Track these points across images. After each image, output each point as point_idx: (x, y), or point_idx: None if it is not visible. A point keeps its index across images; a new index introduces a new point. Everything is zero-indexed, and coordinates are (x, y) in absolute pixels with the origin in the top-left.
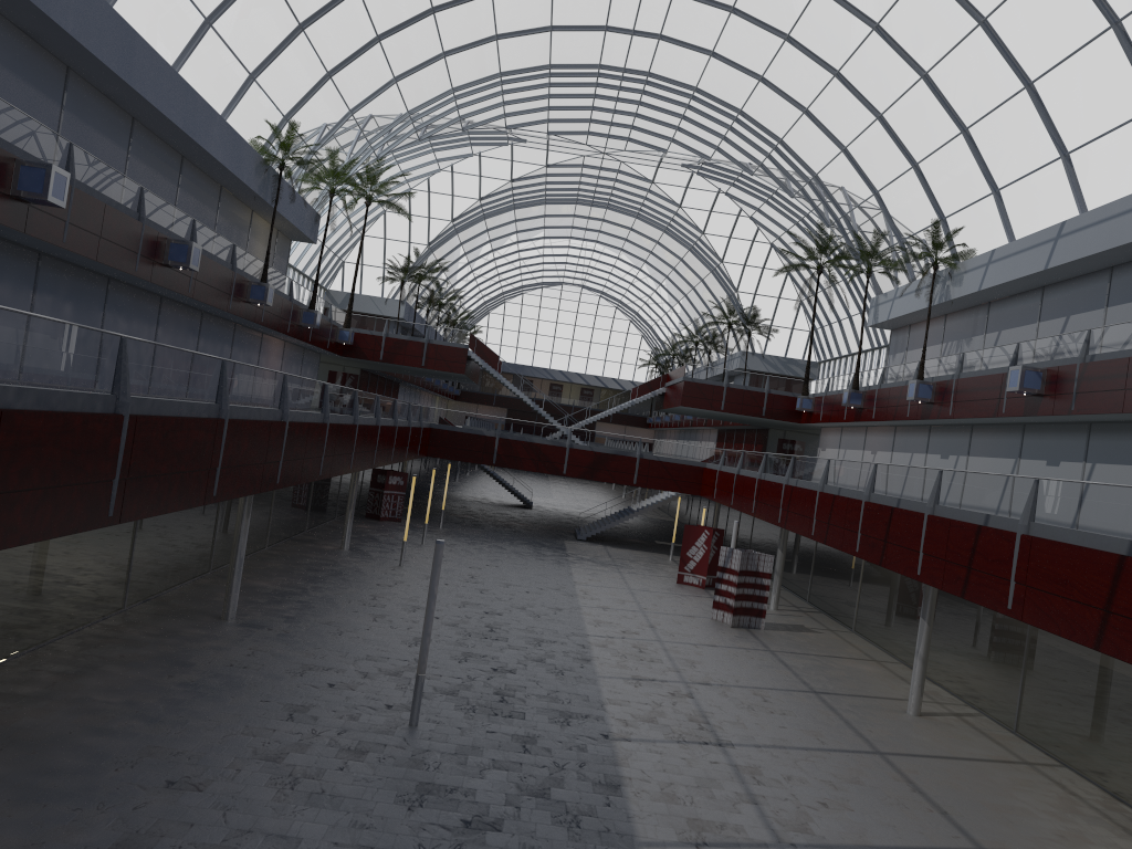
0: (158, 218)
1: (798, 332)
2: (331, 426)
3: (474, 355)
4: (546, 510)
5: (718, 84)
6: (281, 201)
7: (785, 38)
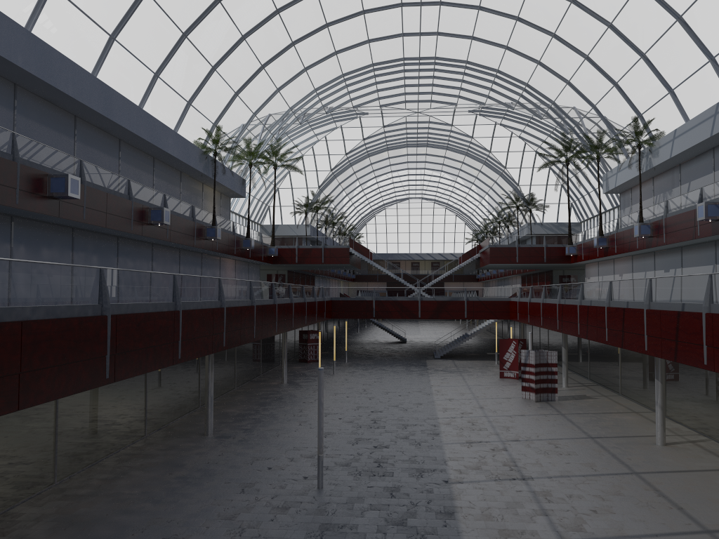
0: (142, 196)
1: (563, 205)
2: (257, 306)
3: (354, 251)
4: (415, 342)
5: (480, 56)
6: (218, 175)
7: (516, 19)
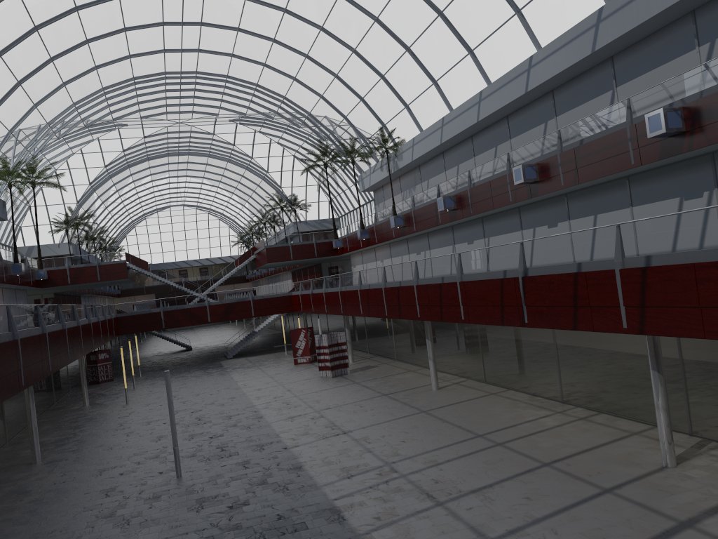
0: None
1: (322, 203)
2: (67, 329)
3: (131, 265)
4: (201, 348)
5: (240, 71)
6: None
7: (273, 40)
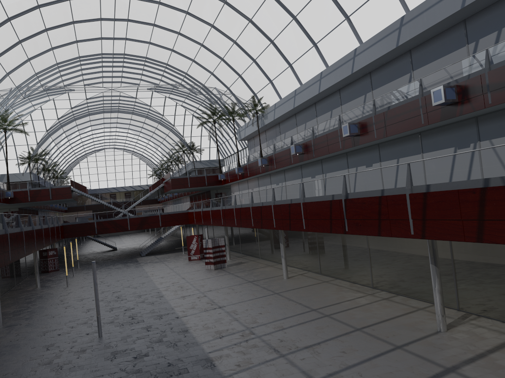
0: None
1: (212, 148)
2: (24, 232)
3: (74, 189)
4: (124, 248)
5: (155, 54)
6: None
7: (178, 33)
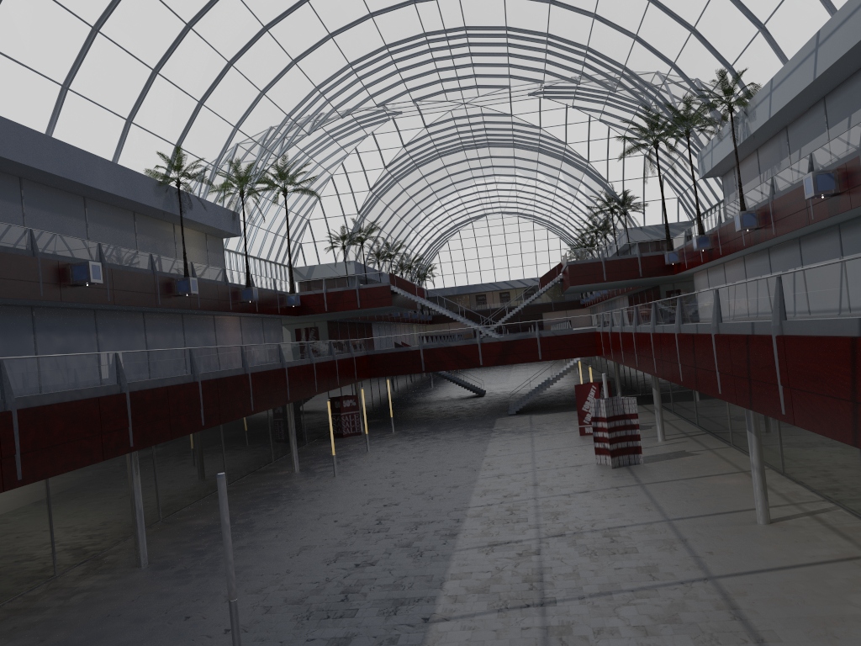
0: (58, 250)
1: (668, 200)
2: (205, 382)
3: (396, 288)
4: (496, 394)
5: (520, 18)
6: (191, 211)
7: None
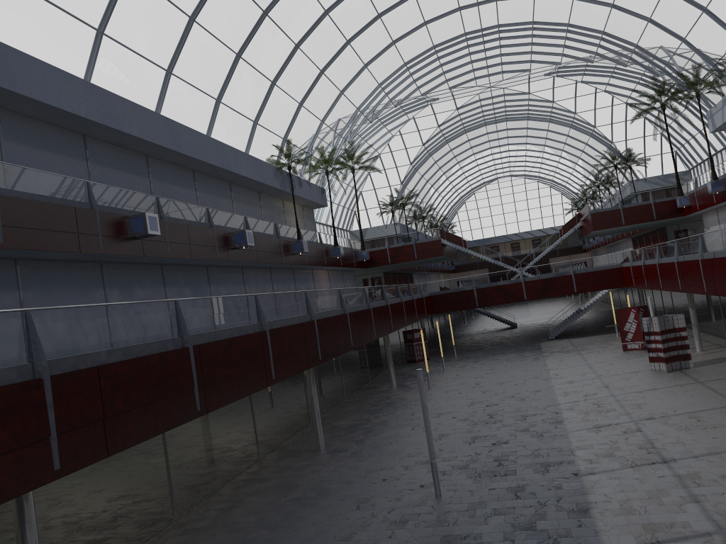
0: (223, 222)
1: (666, 154)
2: (350, 314)
3: (446, 241)
4: (527, 325)
5: (546, 13)
6: (296, 188)
7: None
